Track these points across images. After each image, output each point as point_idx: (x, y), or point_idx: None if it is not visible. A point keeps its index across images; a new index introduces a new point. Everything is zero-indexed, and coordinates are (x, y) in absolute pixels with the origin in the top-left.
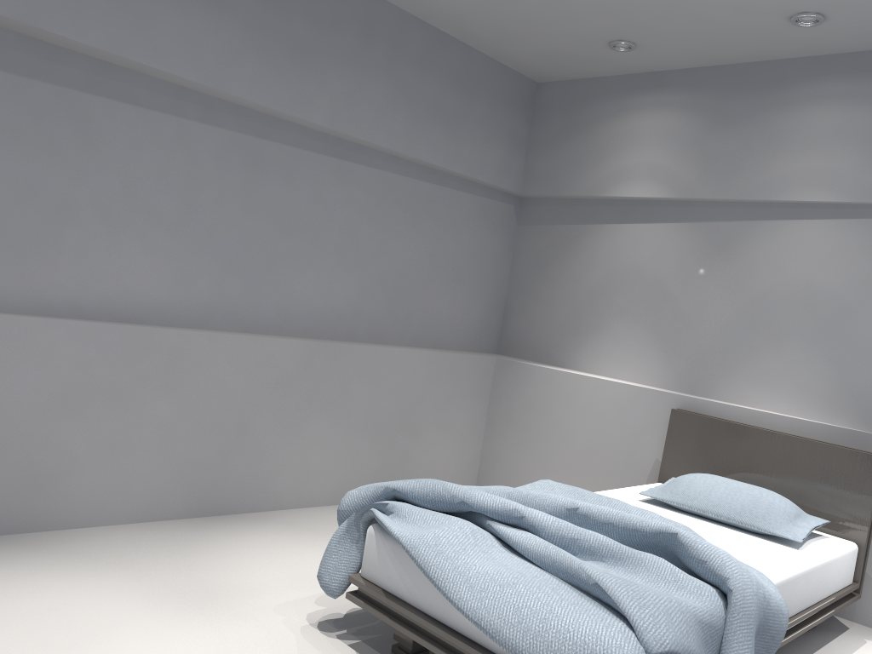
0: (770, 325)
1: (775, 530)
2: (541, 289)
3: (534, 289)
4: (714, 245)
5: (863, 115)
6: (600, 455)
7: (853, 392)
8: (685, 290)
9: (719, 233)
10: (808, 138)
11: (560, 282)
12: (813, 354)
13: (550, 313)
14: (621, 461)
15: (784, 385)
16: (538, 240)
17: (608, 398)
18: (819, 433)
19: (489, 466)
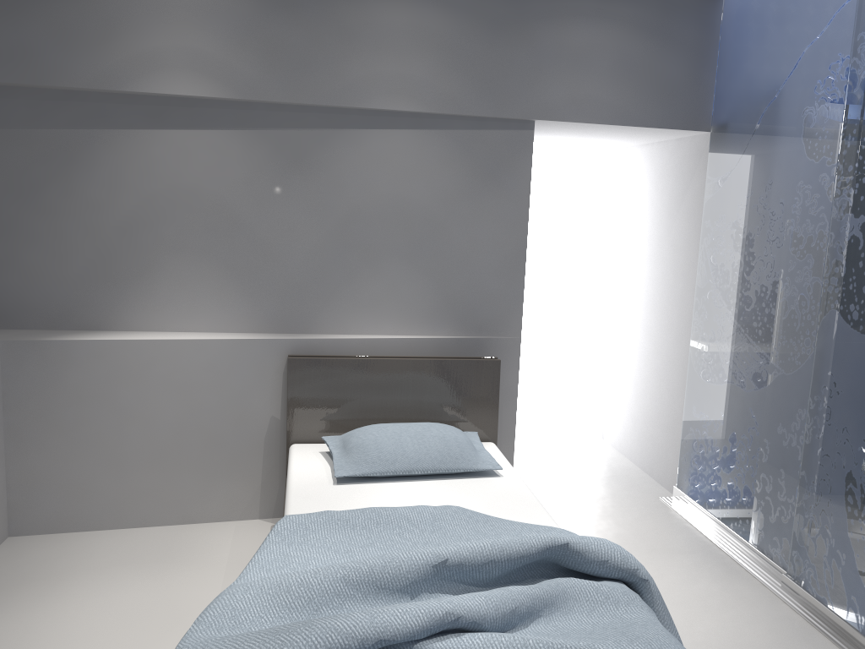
0: (365, 246)
1: (477, 465)
2: (35, 226)
3: (21, 227)
4: (288, 158)
5: (434, 19)
6: (200, 431)
7: (451, 302)
8: (262, 214)
9: (293, 144)
10: (383, 38)
11: (68, 213)
12: (411, 271)
13: (60, 259)
14: (228, 431)
15: (388, 306)
16: (11, 152)
17: (197, 361)
18: (431, 348)
19: (26, 494)
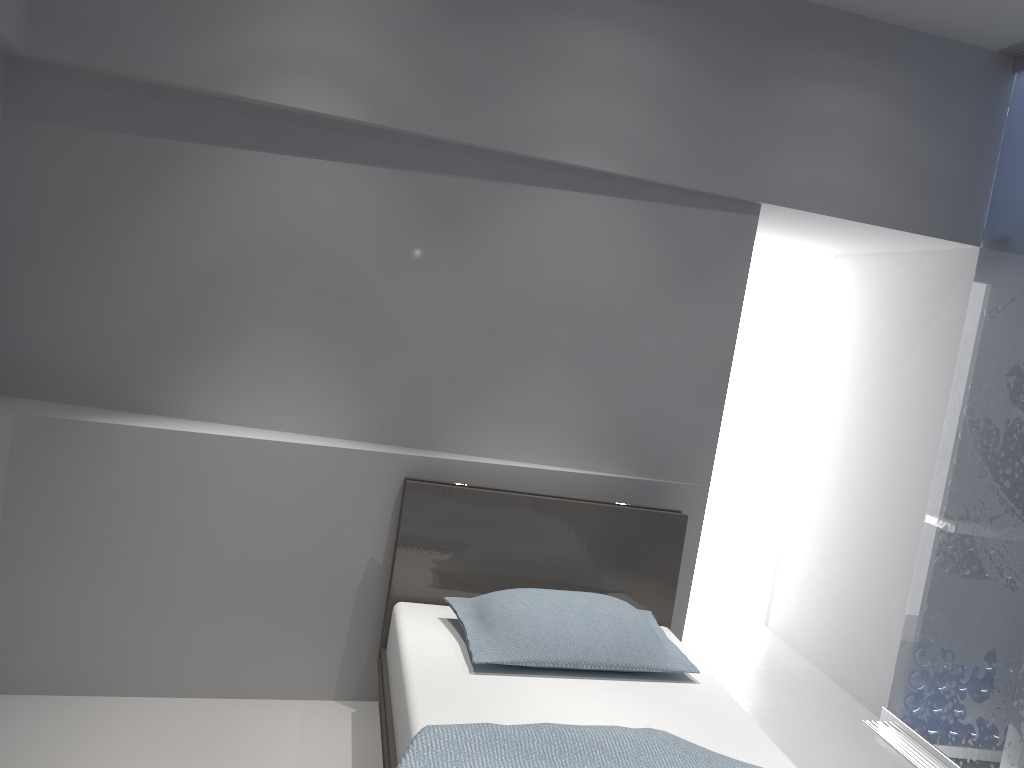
0: (522, 341)
1: (666, 663)
2: (83, 262)
3: (64, 261)
4: (437, 213)
5: (651, 56)
6: (271, 569)
7: (625, 429)
8: (391, 282)
9: (446, 195)
10: (584, 71)
11: (132, 250)
12: (578, 381)
13: (111, 311)
14: (310, 574)
15: (541, 425)
16: (67, 158)
17: (282, 472)
18: (593, 488)
19: (16, 635)
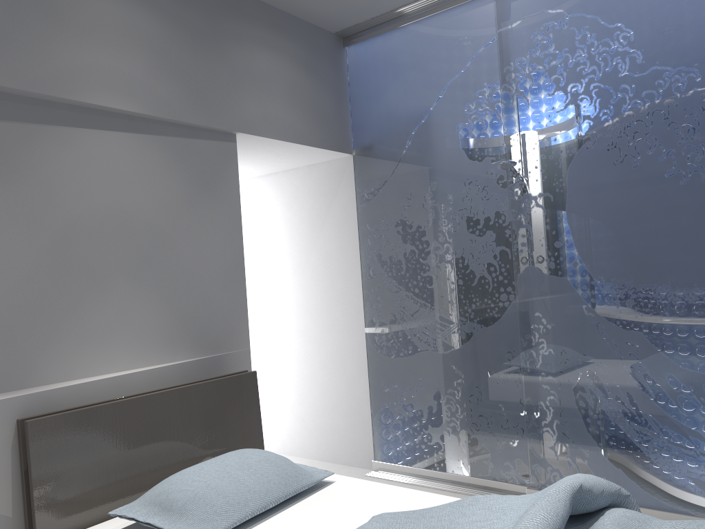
0: (88, 266)
1: (314, 477)
2: None
3: None
4: None
5: (142, 18)
6: None
7: (185, 321)
8: None
9: None
10: (93, 26)
11: None
12: (142, 291)
13: None
14: None
15: (121, 335)
16: None
17: None
18: (177, 375)
19: None
